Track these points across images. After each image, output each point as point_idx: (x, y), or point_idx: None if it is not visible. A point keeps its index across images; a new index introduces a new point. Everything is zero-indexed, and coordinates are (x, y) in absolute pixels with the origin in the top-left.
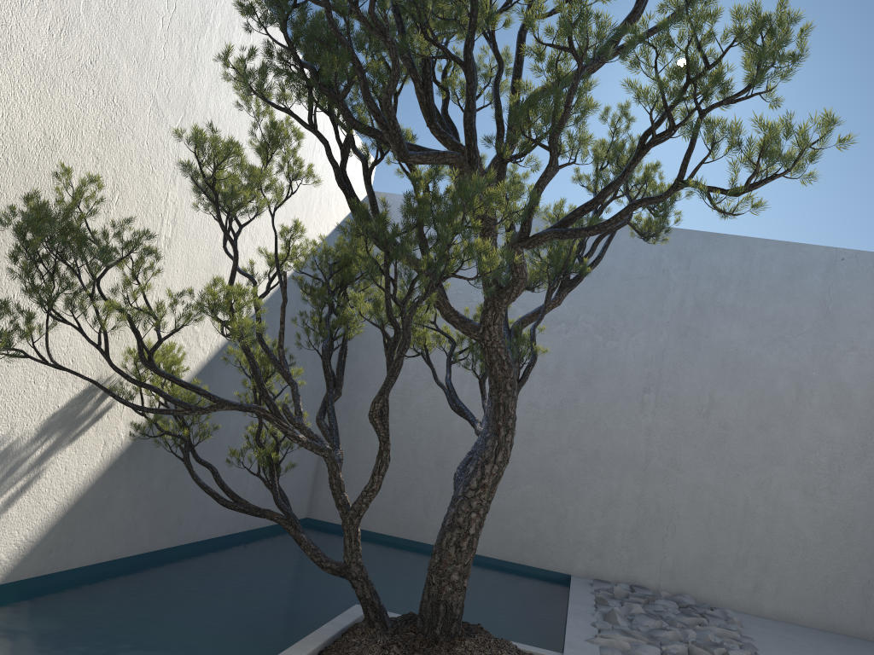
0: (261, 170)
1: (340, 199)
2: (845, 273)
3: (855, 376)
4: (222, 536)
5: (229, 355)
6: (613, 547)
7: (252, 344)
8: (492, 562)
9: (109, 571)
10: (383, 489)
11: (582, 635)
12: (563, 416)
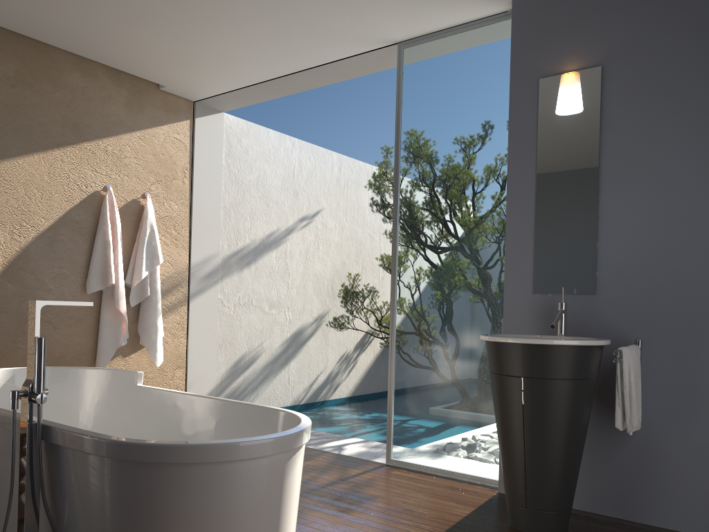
0: None
1: None
2: None
3: None
4: None
5: None
6: None
7: None
8: None
9: (382, 395)
10: None
11: None
12: None
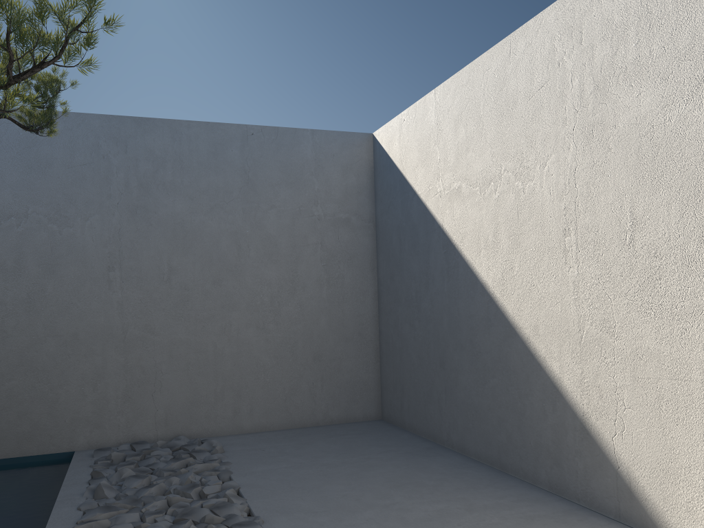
0: None
1: None
2: (256, 145)
3: (278, 229)
4: None
5: None
6: (109, 415)
7: None
8: None
9: None
10: None
11: (62, 527)
12: (34, 308)
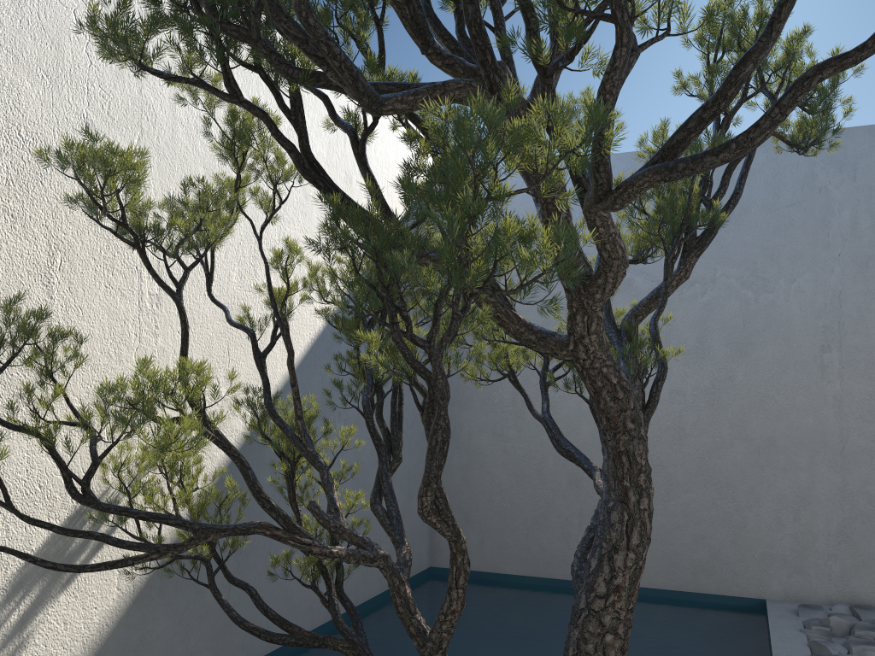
0: (236, 180)
1: (395, 192)
2: None
3: None
4: (320, 626)
5: (250, 431)
6: (816, 558)
7: (263, 419)
8: (660, 594)
9: None
10: (511, 522)
11: None
12: (718, 400)
